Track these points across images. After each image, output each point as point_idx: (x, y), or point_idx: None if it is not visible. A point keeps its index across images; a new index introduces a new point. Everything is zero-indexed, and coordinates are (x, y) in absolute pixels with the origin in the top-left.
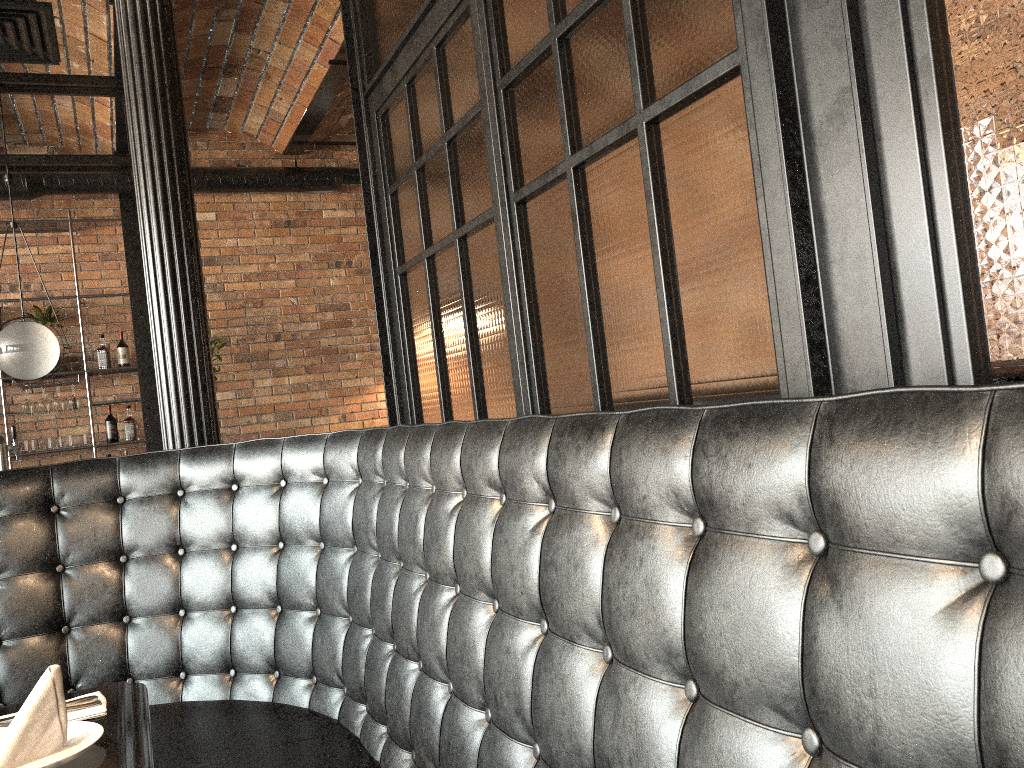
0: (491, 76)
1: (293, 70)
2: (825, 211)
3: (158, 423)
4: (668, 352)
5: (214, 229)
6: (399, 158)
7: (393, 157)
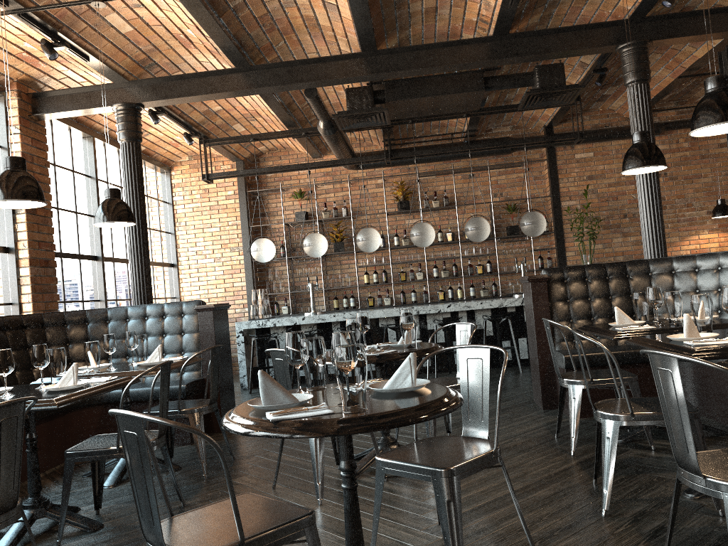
0: None
1: (652, 80)
2: None
3: (564, 260)
4: None
5: (592, 161)
6: None
7: None
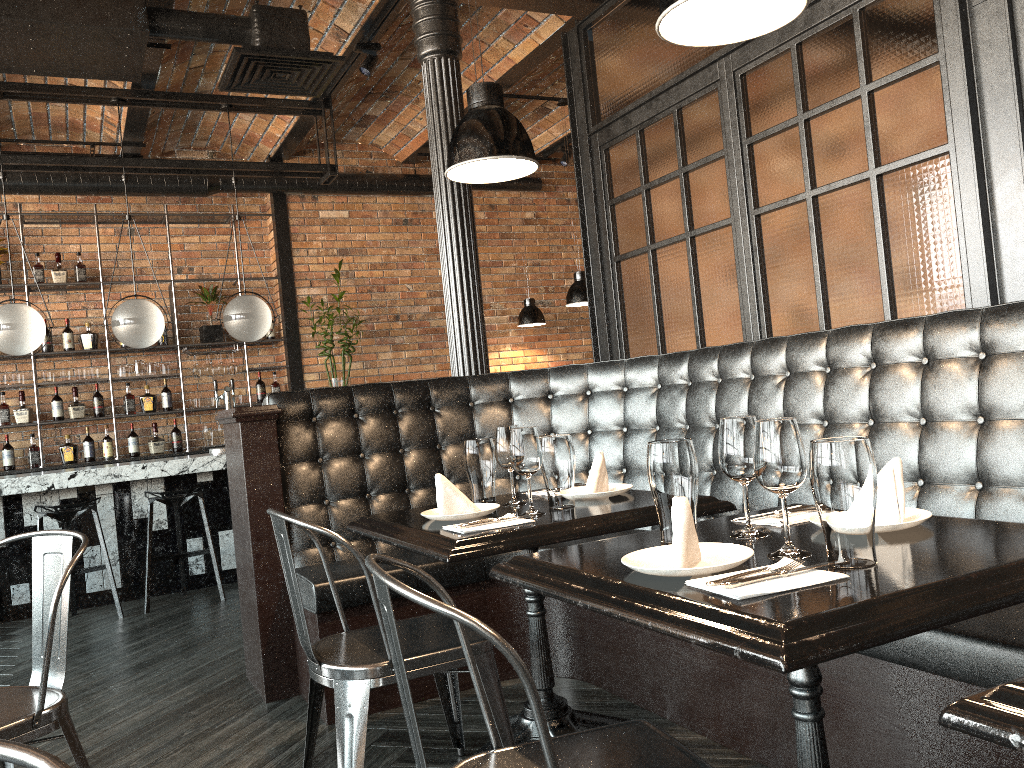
0: (738, 136)
1: None
2: (999, 227)
3: (302, 387)
4: (886, 302)
5: (347, 225)
6: (622, 180)
7: (614, 179)
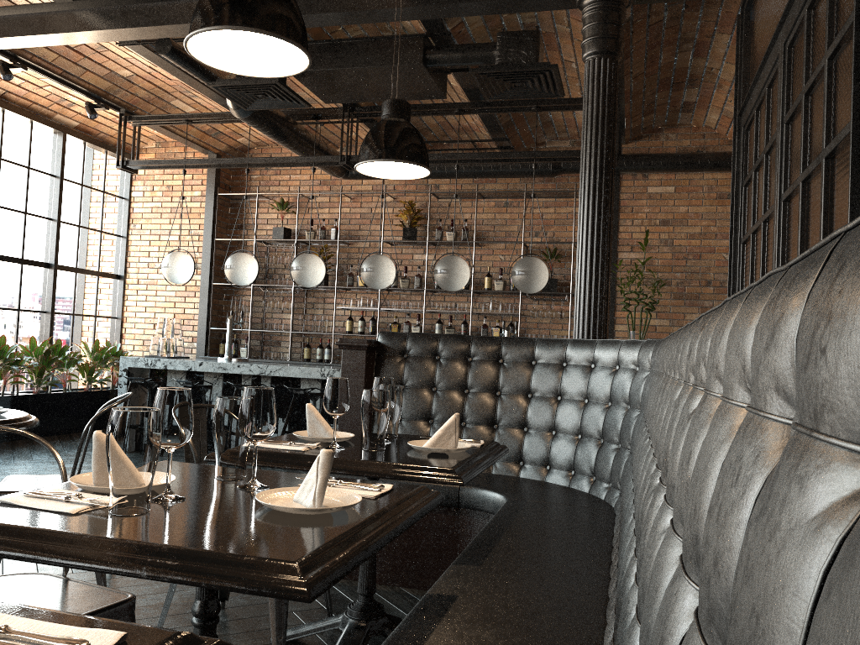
0: (780, 114)
1: None
2: None
3: (611, 335)
4: None
5: (671, 199)
6: (750, 161)
7: (748, 159)
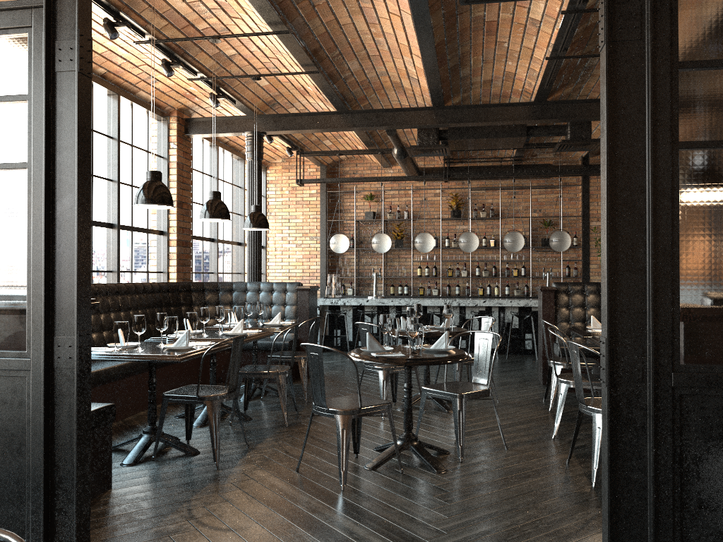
0: None
1: None
2: None
3: (588, 271)
4: None
5: None
6: None
7: None
